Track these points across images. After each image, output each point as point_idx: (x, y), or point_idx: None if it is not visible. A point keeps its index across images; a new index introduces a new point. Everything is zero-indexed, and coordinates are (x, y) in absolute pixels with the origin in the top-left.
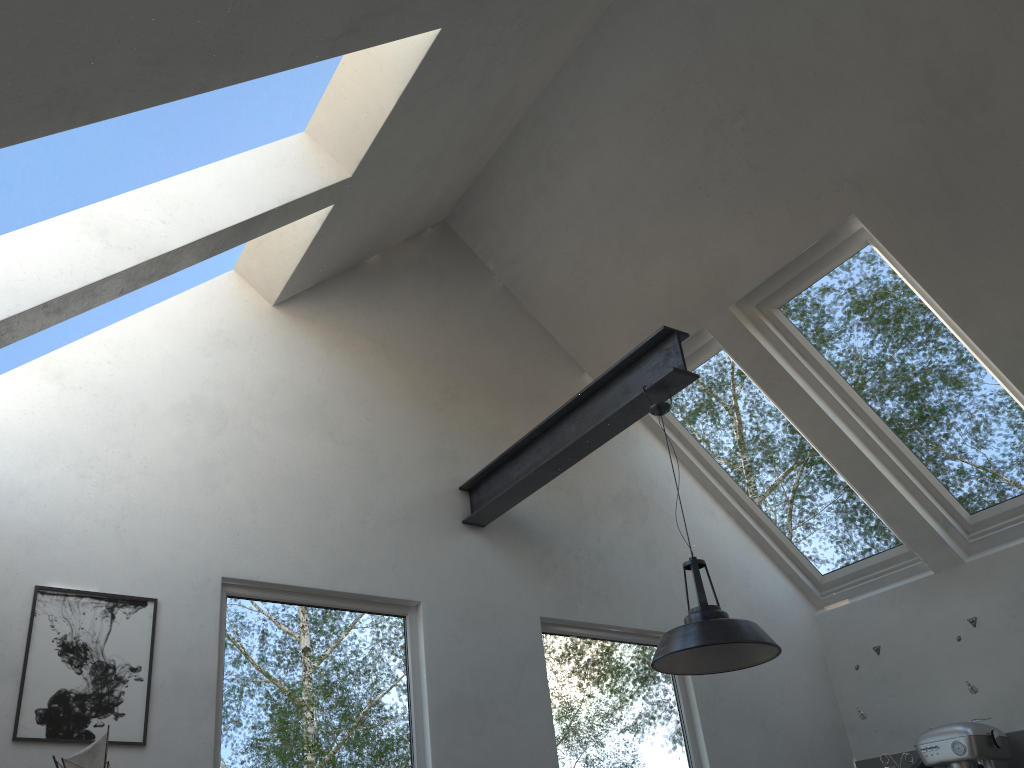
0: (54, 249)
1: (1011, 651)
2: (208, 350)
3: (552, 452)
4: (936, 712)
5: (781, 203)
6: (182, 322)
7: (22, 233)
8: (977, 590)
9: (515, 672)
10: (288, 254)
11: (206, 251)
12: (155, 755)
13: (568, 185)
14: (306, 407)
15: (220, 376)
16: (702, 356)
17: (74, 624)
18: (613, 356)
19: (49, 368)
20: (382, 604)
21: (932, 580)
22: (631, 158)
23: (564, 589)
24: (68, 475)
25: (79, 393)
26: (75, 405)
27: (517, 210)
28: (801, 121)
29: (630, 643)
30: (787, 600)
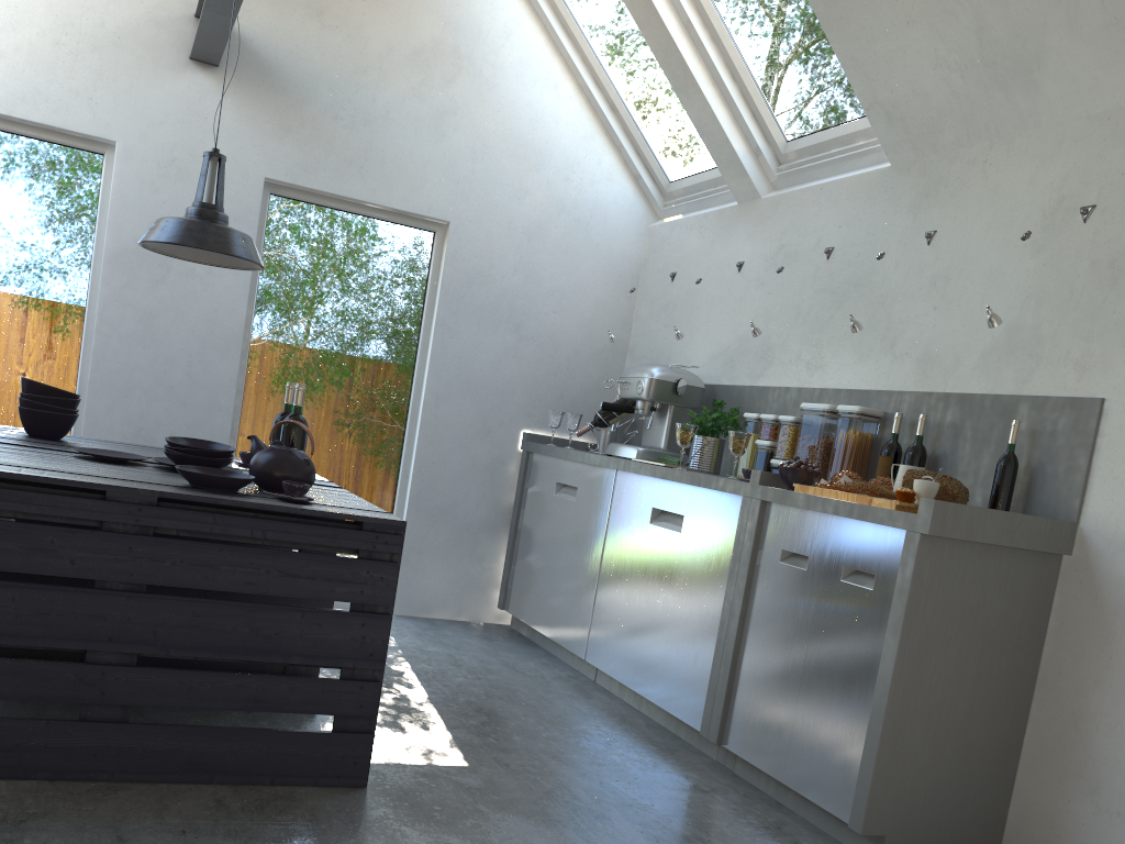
0: None
1: (750, 306)
2: None
3: None
4: (684, 351)
5: None
6: None
7: None
8: (756, 233)
9: None
10: None
11: None
12: None
13: None
14: None
15: None
16: None
17: None
18: None
19: None
20: (75, 138)
21: (733, 212)
22: None
23: (307, 152)
24: None
25: None
26: None
27: None
28: None
29: (385, 222)
30: (618, 204)
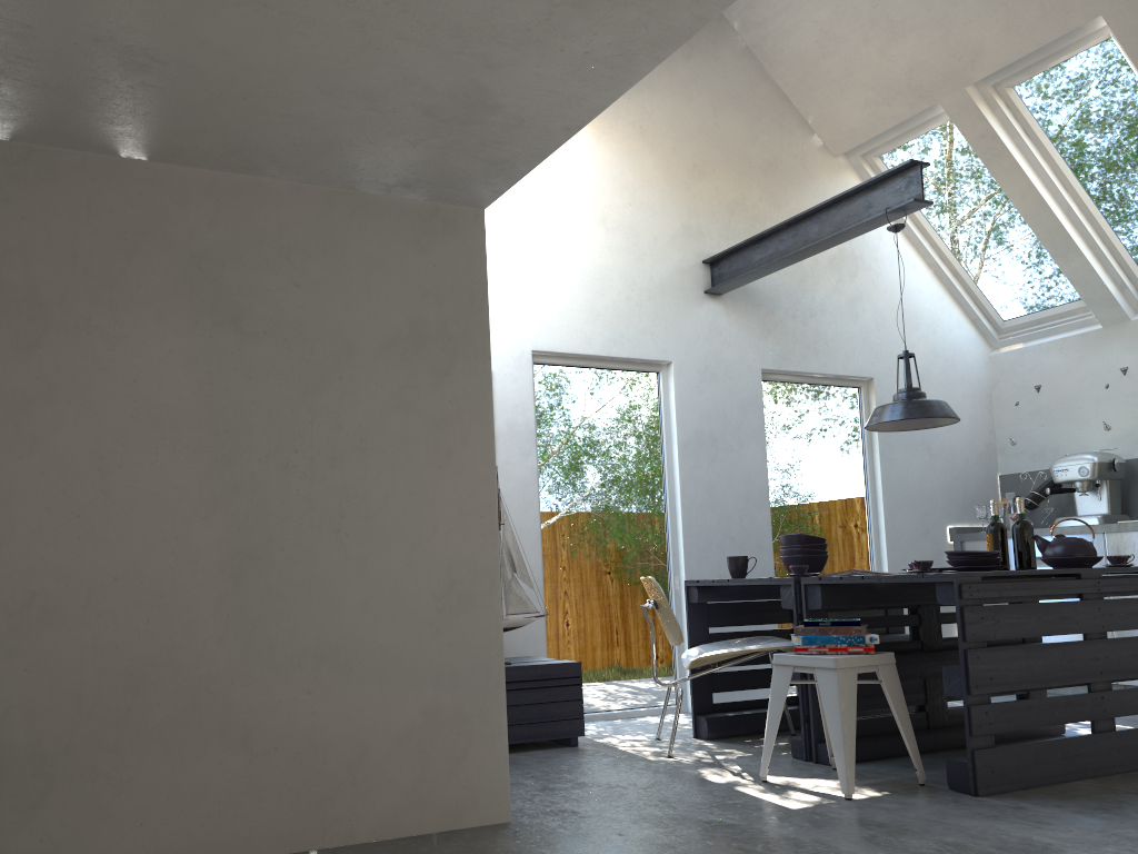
0: None
1: None
2: None
3: (794, 245)
4: (1075, 441)
5: None
6: None
7: None
8: (1134, 345)
9: (740, 414)
10: None
11: None
12: (502, 479)
13: None
14: (582, 198)
15: None
16: (931, 125)
17: None
18: (845, 122)
19: None
20: (642, 364)
21: (1099, 333)
22: None
23: (781, 345)
24: None
25: None
26: None
27: None
28: None
29: (829, 386)
30: (967, 343)
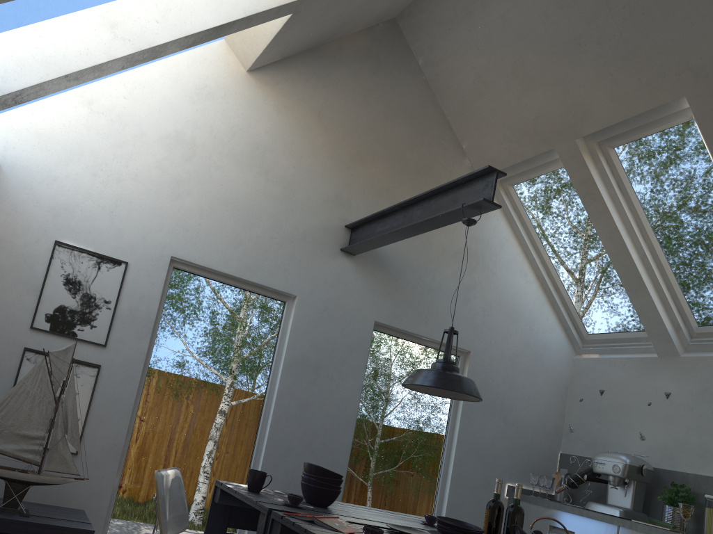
0: (78, 35)
1: (682, 421)
2: (193, 99)
3: (402, 224)
4: (620, 441)
5: (635, 73)
6: (179, 75)
7: (58, 20)
8: (679, 376)
9: (346, 352)
10: (259, 39)
11: (186, 44)
12: (110, 353)
13: (487, 16)
14: (252, 151)
15: (198, 119)
16: (550, 167)
17: (75, 268)
18: (488, 151)
19: (84, 96)
20: (272, 292)
21: (654, 360)
22: (537, 7)
23: (397, 306)
24: (86, 173)
25: (101, 117)
26: (97, 125)
27: (447, 25)
28: (669, 12)
29: (433, 349)
30: (556, 344)
